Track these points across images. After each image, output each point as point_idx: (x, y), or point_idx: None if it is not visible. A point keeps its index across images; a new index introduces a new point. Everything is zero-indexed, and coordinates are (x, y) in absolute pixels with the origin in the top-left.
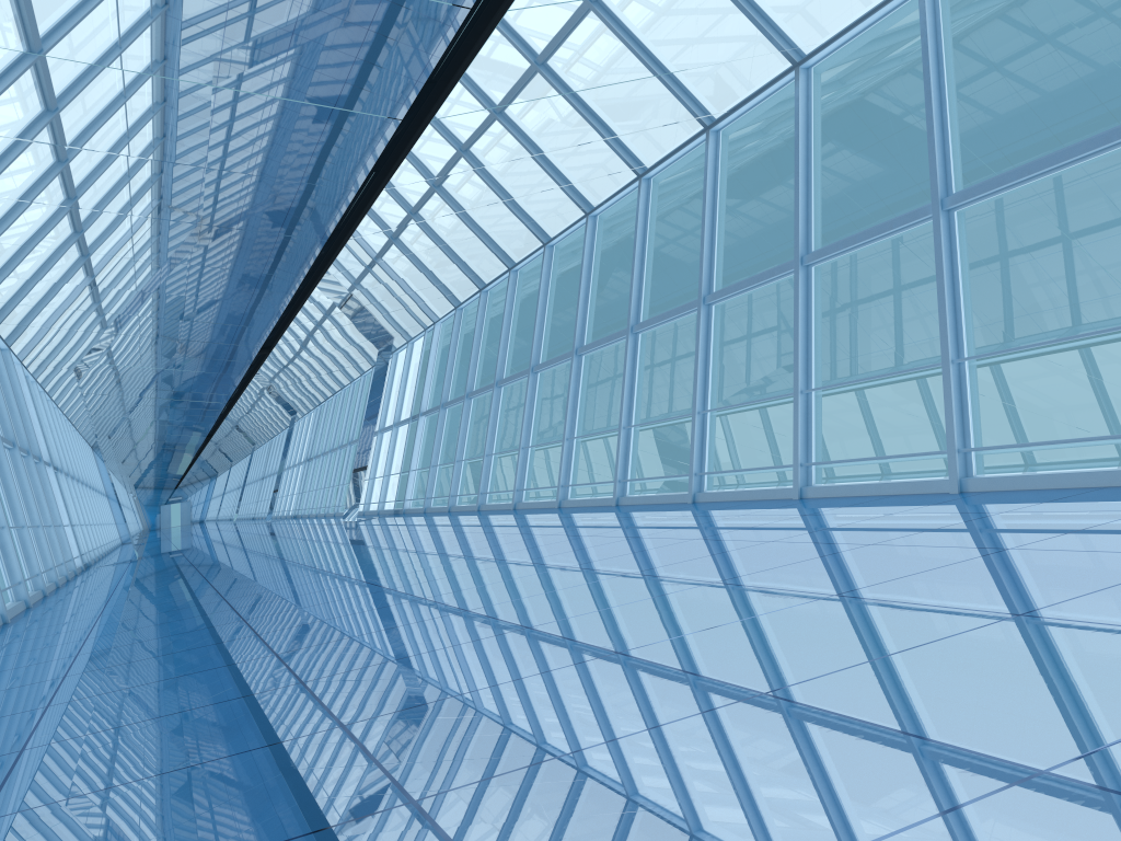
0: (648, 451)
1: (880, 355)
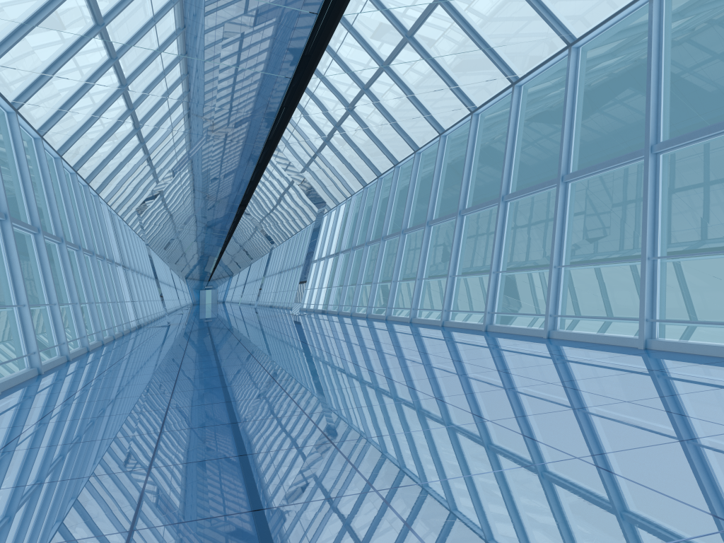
0: None
1: (662, 234)
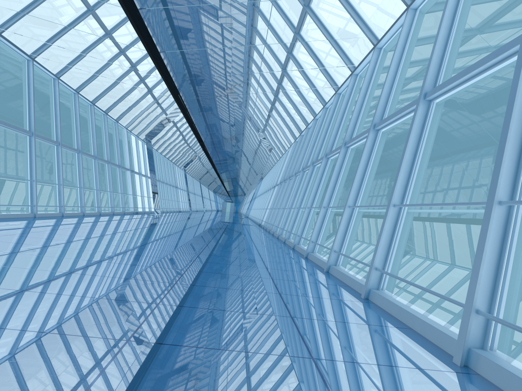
0: None
1: None
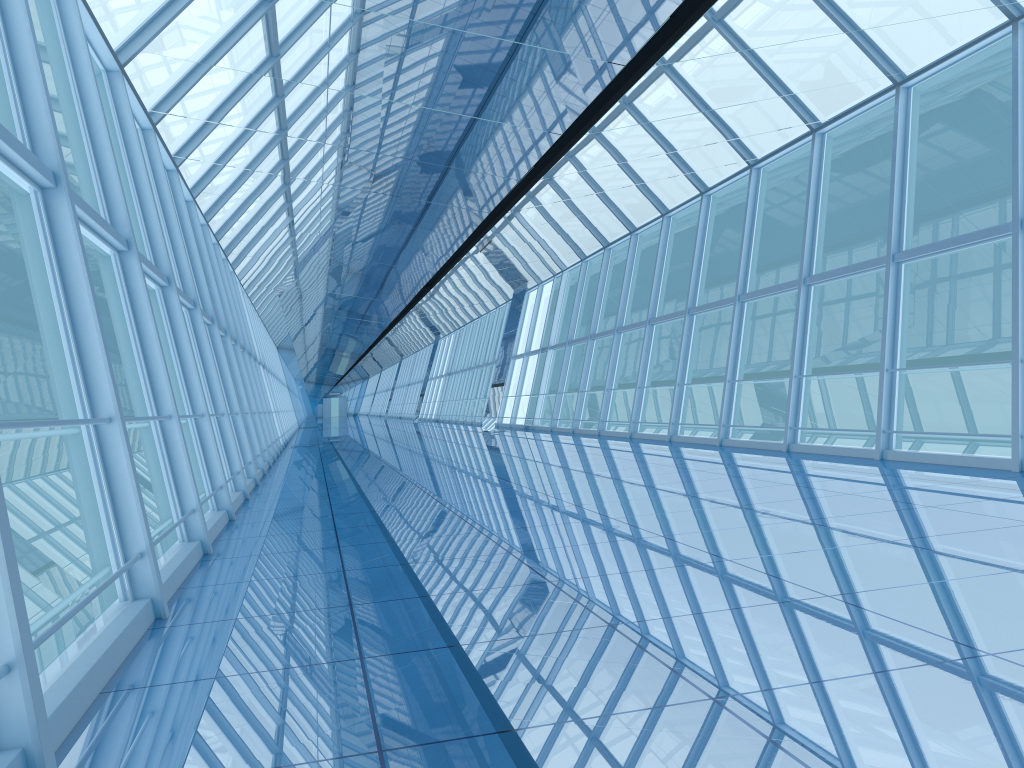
0: (747, 395)
1: (980, 324)
